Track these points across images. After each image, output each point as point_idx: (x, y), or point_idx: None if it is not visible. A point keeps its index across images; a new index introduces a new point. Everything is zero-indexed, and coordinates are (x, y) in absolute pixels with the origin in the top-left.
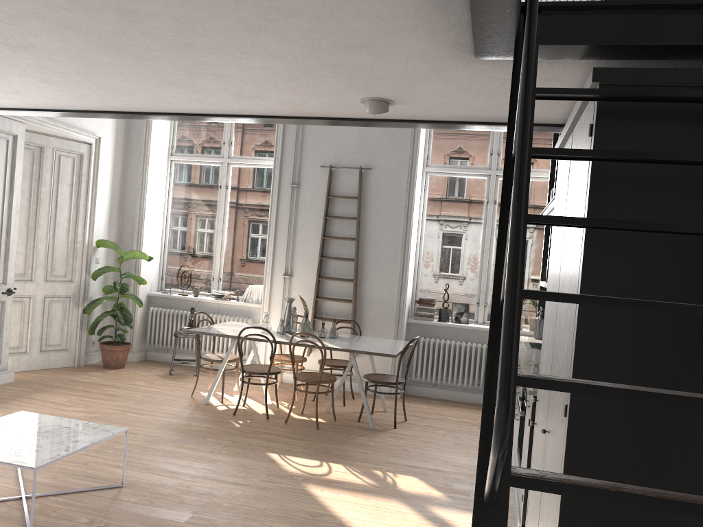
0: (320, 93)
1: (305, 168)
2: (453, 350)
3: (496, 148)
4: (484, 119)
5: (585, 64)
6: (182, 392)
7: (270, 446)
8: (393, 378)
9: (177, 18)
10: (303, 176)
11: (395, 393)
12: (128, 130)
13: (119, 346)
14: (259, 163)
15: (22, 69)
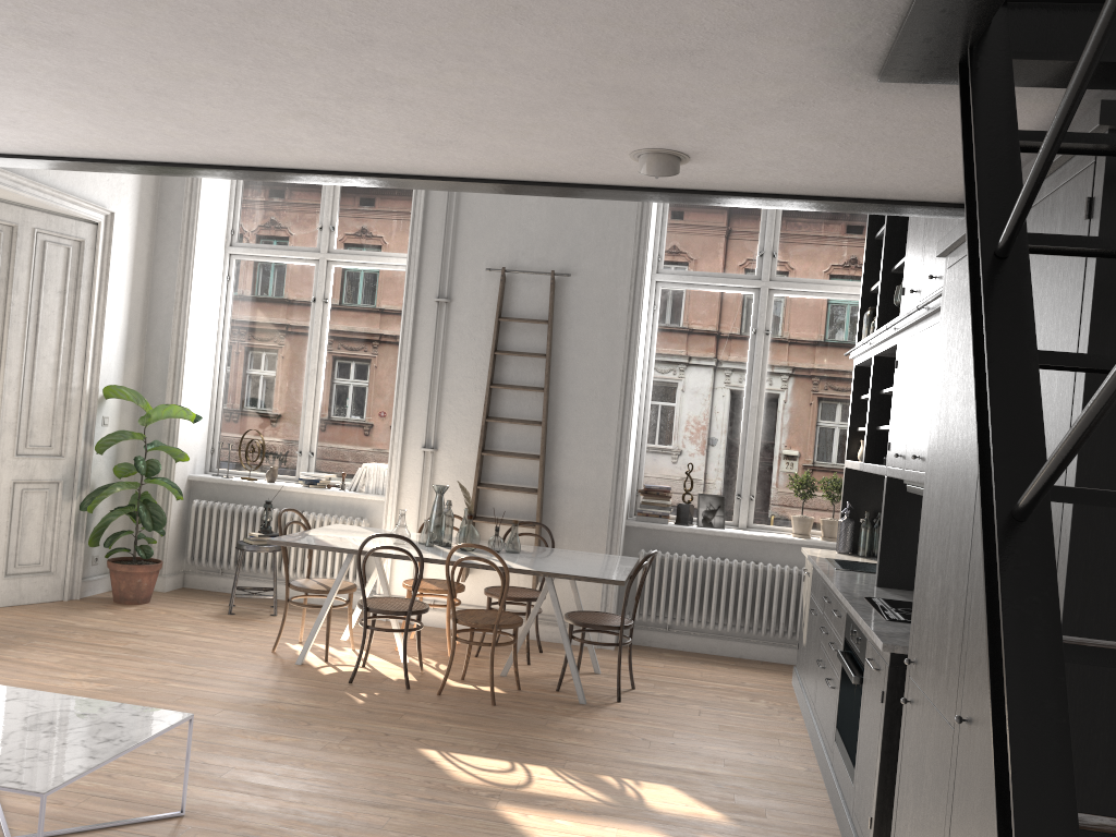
0: (566, 139)
1: (460, 272)
2: (701, 572)
3: (770, 246)
4: (829, 192)
5: (1060, 98)
6: (255, 643)
7: (422, 737)
8: (614, 618)
9: None
10: (456, 285)
11: (619, 644)
12: (159, 203)
13: (143, 565)
14: (381, 262)
15: (35, 80)
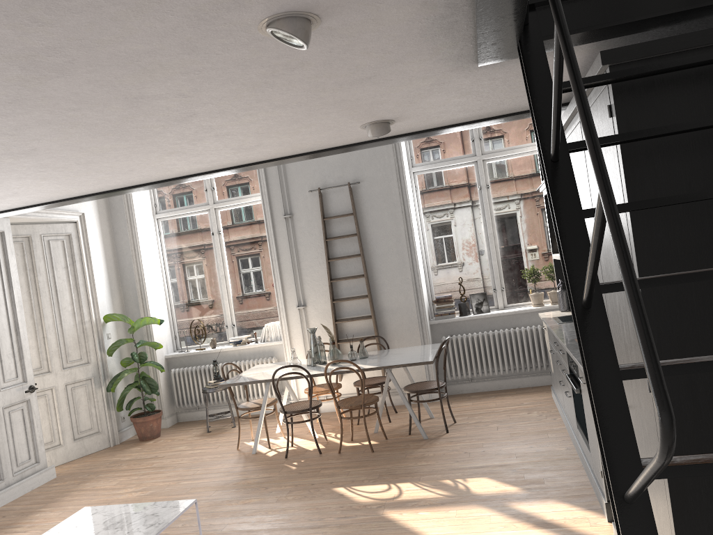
0: (321, 129)
1: (294, 196)
2: (482, 342)
3: (477, 134)
4: (482, 116)
5: (585, 47)
6: (226, 447)
7: (333, 481)
8: (433, 383)
9: (184, 94)
10: (293, 205)
11: (440, 398)
12: (108, 199)
13: (151, 415)
14: (246, 202)
15: (21, 173)
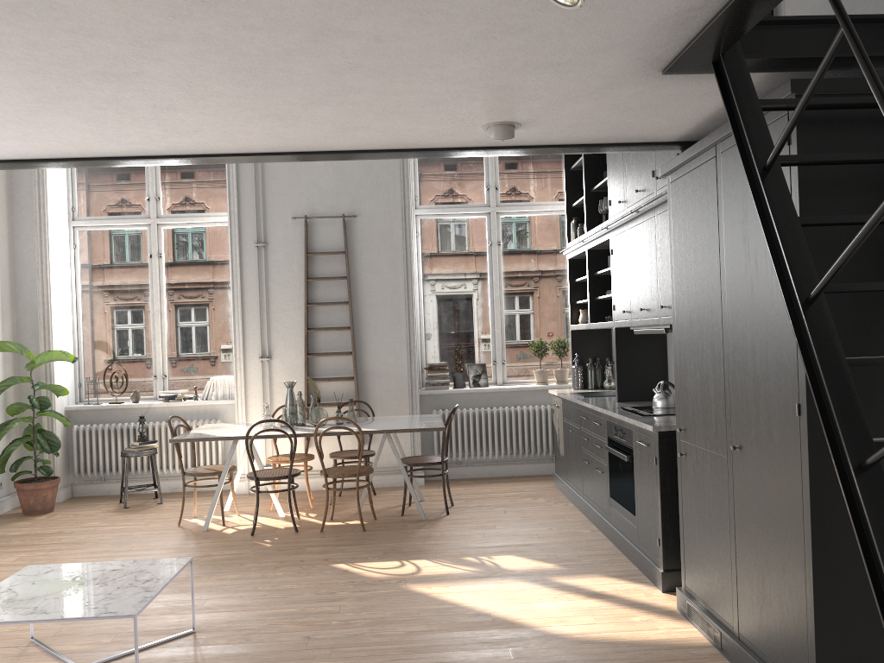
0: (446, 119)
1: (271, 222)
2: (478, 419)
3: (493, 182)
4: (598, 141)
5: (756, 77)
6: (161, 523)
7: (328, 557)
8: (433, 458)
9: (379, 38)
10: (270, 232)
11: (442, 474)
12: (11, 190)
13: (46, 481)
14: (202, 221)
15: (77, 105)
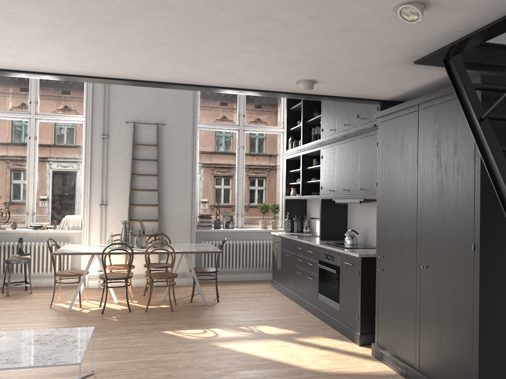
0: (281, 74)
1: (112, 123)
2: (228, 247)
3: (242, 112)
4: (348, 95)
5: None
6: (37, 306)
7: (157, 327)
8: (209, 269)
9: (287, 24)
10: (111, 129)
11: (216, 278)
12: None
13: None
14: (65, 119)
15: (72, 39)
